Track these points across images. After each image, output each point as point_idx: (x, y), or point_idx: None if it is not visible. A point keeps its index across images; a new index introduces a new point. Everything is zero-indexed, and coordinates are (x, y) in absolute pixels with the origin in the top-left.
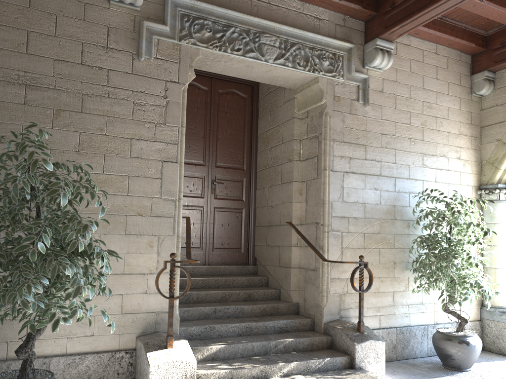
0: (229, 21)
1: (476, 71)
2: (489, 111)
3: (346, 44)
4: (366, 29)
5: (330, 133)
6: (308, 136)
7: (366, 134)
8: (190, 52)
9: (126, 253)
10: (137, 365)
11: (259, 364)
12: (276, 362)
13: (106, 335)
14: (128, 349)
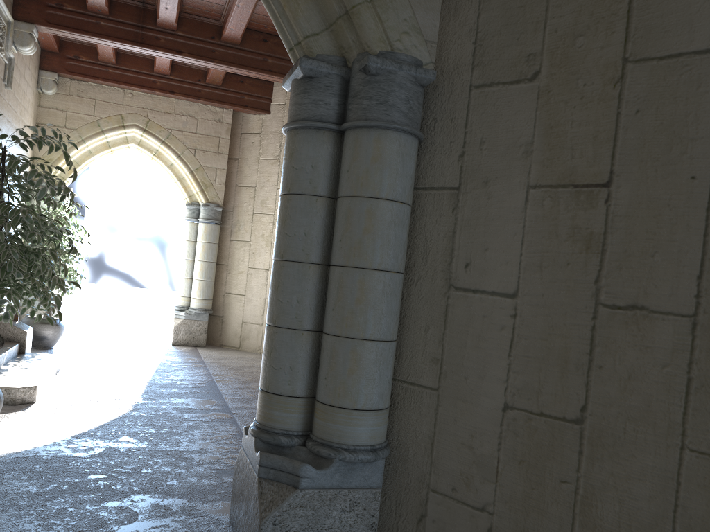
0: None
1: (45, 68)
2: (49, 111)
3: (10, 17)
4: (16, 4)
5: None
6: None
7: (3, 118)
8: None
9: None
10: None
11: None
12: None
13: None
14: None
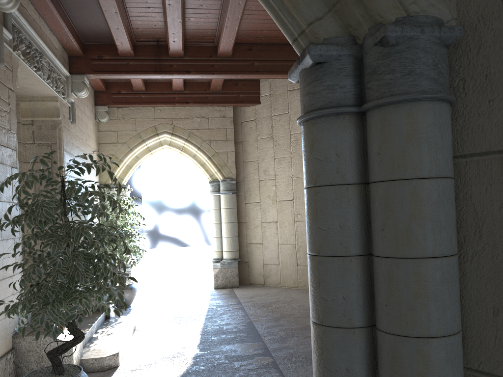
0: (30, 39)
1: (98, 104)
2: (105, 134)
3: (67, 73)
4: (71, 62)
5: (63, 144)
6: (34, 142)
7: (73, 146)
8: (16, 62)
9: (3, 258)
10: (27, 359)
11: (87, 329)
12: (89, 325)
13: (0, 341)
14: (10, 350)
